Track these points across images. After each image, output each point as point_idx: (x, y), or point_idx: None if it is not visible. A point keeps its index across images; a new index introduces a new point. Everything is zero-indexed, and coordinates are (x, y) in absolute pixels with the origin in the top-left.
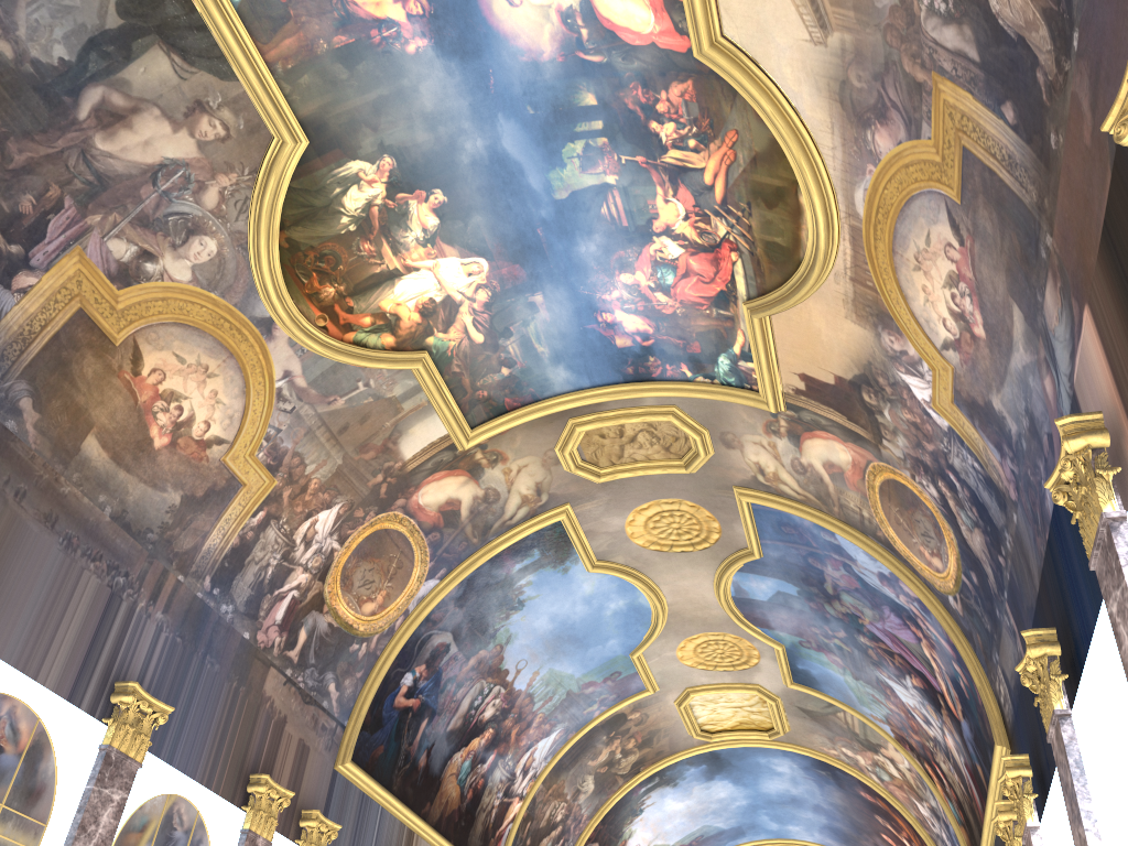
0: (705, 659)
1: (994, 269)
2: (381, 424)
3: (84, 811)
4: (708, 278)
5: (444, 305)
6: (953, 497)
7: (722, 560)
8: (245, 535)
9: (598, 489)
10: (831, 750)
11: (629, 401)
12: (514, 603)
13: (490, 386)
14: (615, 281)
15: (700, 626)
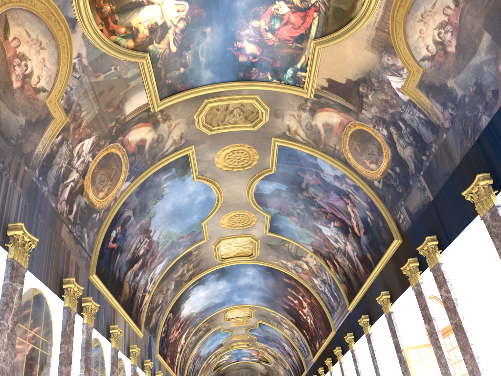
0: (232, 223)
1: (476, 16)
2: (118, 93)
3: (6, 295)
4: (297, 26)
5: (161, 27)
6: (397, 133)
7: (254, 174)
8: (52, 148)
9: (208, 138)
10: (275, 262)
11: (235, 91)
12: (159, 196)
13: (173, 77)
14: (249, 24)
15: (234, 207)
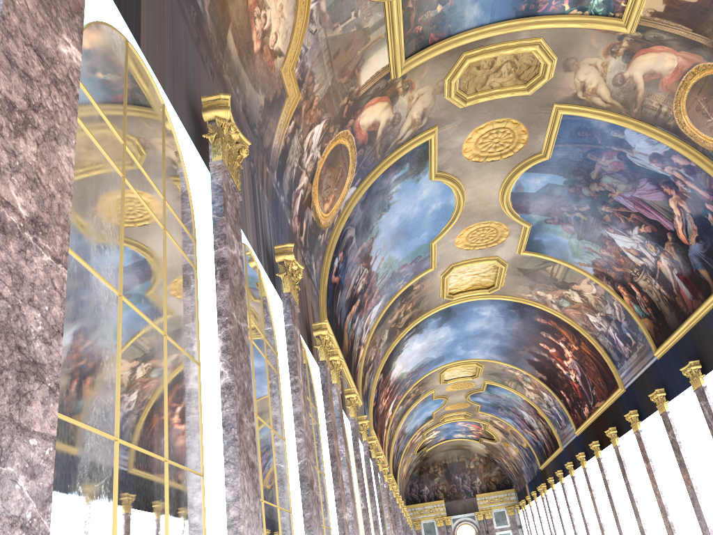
0: (471, 242)
1: None
2: (355, 53)
3: (294, 342)
4: None
5: None
6: None
7: (516, 165)
8: (286, 140)
9: (458, 114)
10: (527, 295)
11: (509, 36)
12: (386, 206)
13: (425, 22)
14: None
15: (478, 218)
